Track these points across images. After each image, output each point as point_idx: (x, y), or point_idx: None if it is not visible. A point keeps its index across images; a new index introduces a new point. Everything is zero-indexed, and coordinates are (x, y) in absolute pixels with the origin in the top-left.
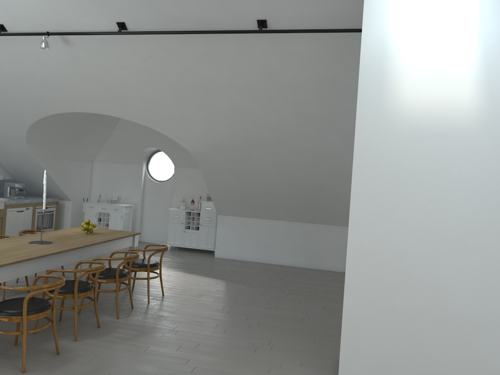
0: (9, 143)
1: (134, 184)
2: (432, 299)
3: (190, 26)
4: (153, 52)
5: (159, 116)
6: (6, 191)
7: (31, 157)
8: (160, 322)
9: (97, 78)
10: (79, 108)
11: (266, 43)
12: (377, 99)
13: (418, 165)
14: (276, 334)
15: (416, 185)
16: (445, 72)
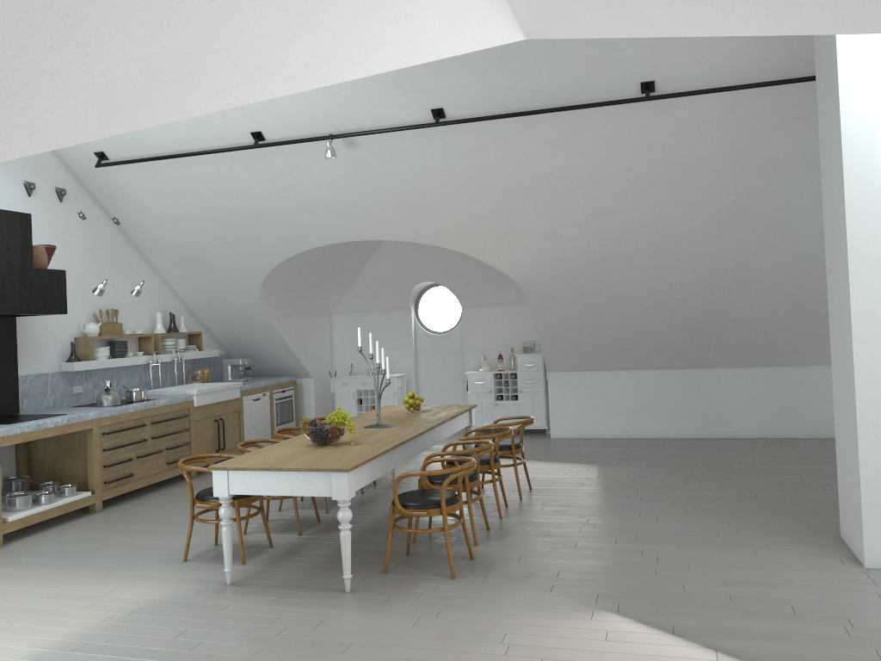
0: (232, 299)
1: (401, 342)
2: None
3: (540, 102)
4: (479, 143)
5: (475, 233)
6: (226, 373)
7: (261, 317)
8: (561, 517)
9: (388, 189)
10: (353, 236)
11: (651, 112)
12: (871, 178)
13: None
14: (729, 516)
15: None
16: None
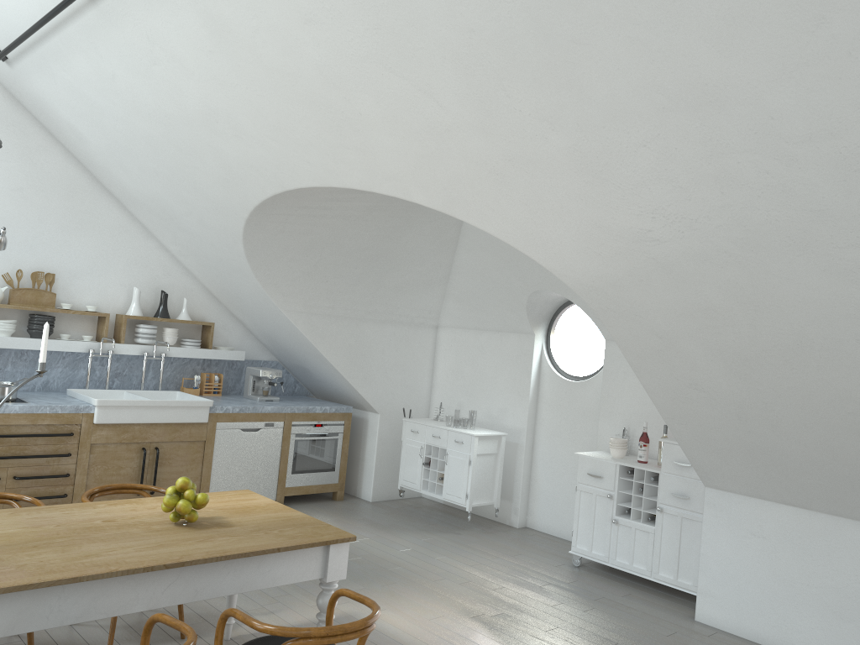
0: (236, 282)
1: (514, 383)
2: None
3: None
4: None
5: (453, 172)
6: (246, 385)
7: (277, 313)
8: None
9: (279, 75)
10: (290, 178)
11: None
12: None
13: None
14: None
15: None
16: None
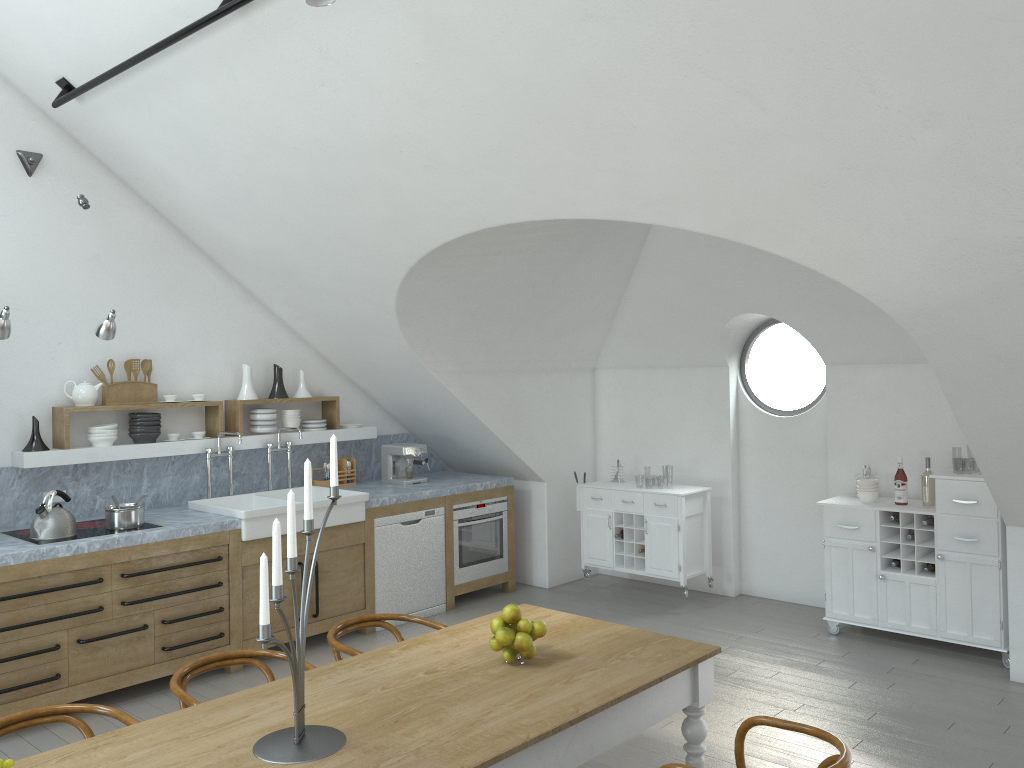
0: (370, 344)
1: (708, 427)
2: None
3: None
4: None
5: (755, 188)
6: (384, 467)
7: (425, 376)
8: None
9: (519, 87)
10: (497, 212)
11: None
12: None
13: None
14: None
15: None
16: None
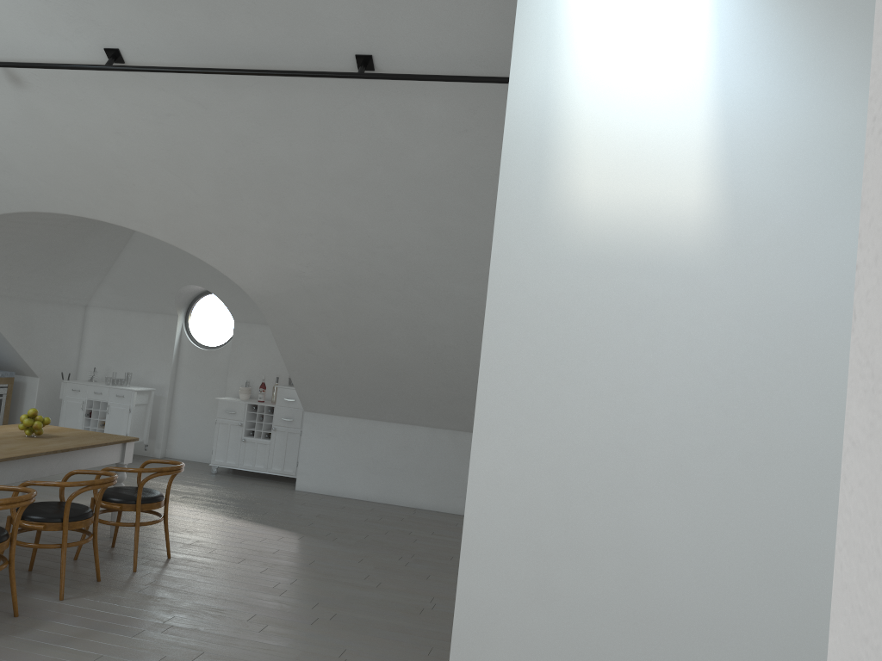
0: None
1: (160, 352)
2: (621, 577)
3: (237, 60)
4: (172, 105)
5: (191, 226)
6: None
7: None
8: (144, 608)
9: (74, 150)
10: (45, 205)
11: (374, 98)
12: (532, 198)
13: (602, 322)
14: (360, 638)
15: (597, 359)
16: (654, 153)
